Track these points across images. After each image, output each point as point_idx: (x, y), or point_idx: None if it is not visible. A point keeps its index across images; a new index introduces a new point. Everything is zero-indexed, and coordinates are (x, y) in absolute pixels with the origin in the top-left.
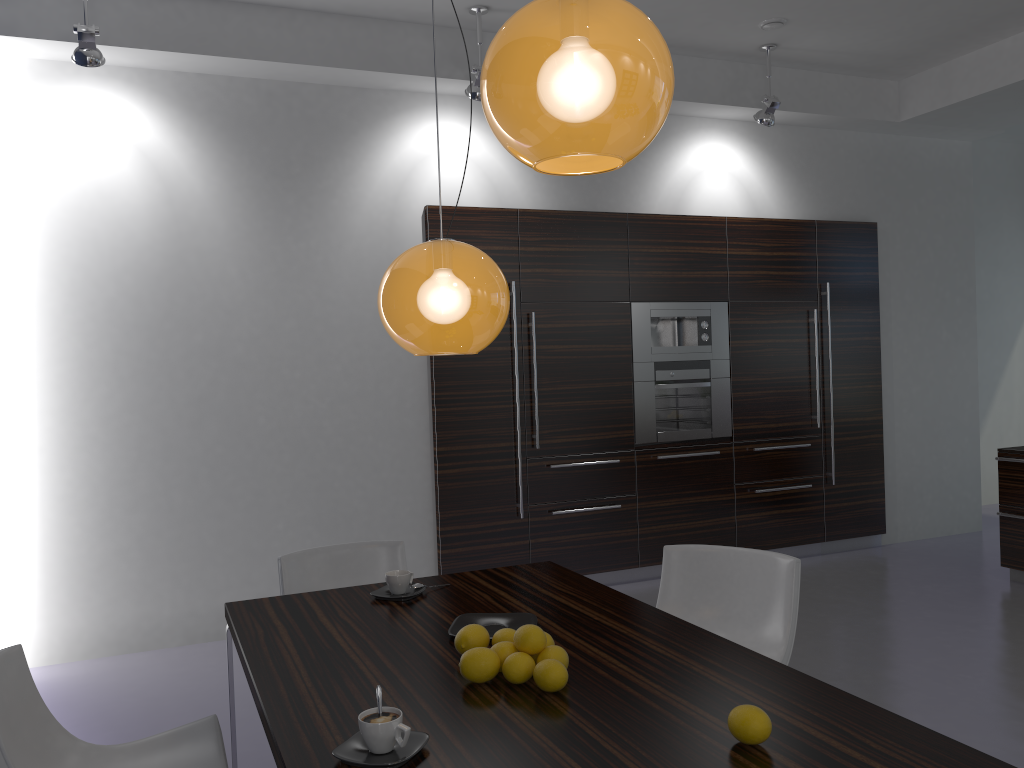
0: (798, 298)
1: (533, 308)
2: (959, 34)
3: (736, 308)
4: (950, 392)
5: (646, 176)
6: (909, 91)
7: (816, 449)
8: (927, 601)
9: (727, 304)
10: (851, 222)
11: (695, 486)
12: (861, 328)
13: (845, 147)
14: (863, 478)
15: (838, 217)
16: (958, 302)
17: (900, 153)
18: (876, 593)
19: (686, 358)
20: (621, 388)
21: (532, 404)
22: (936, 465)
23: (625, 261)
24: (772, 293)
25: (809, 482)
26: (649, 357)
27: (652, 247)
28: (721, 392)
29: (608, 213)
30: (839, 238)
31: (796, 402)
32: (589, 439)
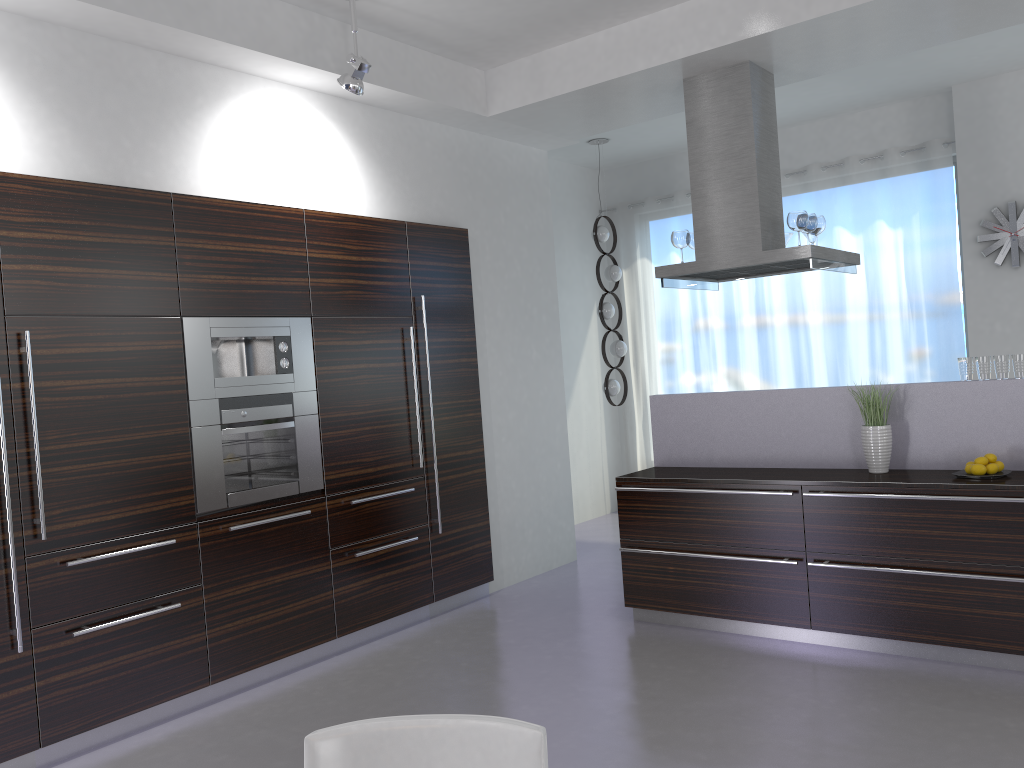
0: (392, 313)
1: (27, 325)
2: (558, 17)
3: (322, 325)
4: (543, 416)
5: (196, 146)
6: (497, 83)
7: (420, 493)
8: (570, 667)
9: (310, 320)
10: (443, 226)
11: (281, 560)
12: (458, 348)
13: (431, 140)
14: (469, 521)
15: (428, 220)
16: (545, 319)
17: (485, 154)
18: (512, 665)
19: (262, 391)
20: (174, 437)
21: (32, 472)
22: (535, 496)
23: (172, 259)
24: (363, 307)
25: (414, 534)
26: (212, 392)
27: (209, 242)
28: (308, 433)
29: (143, 190)
30: (431, 244)
31: (396, 439)
32: (128, 515)
